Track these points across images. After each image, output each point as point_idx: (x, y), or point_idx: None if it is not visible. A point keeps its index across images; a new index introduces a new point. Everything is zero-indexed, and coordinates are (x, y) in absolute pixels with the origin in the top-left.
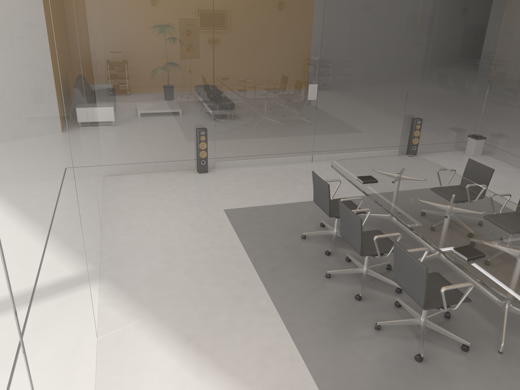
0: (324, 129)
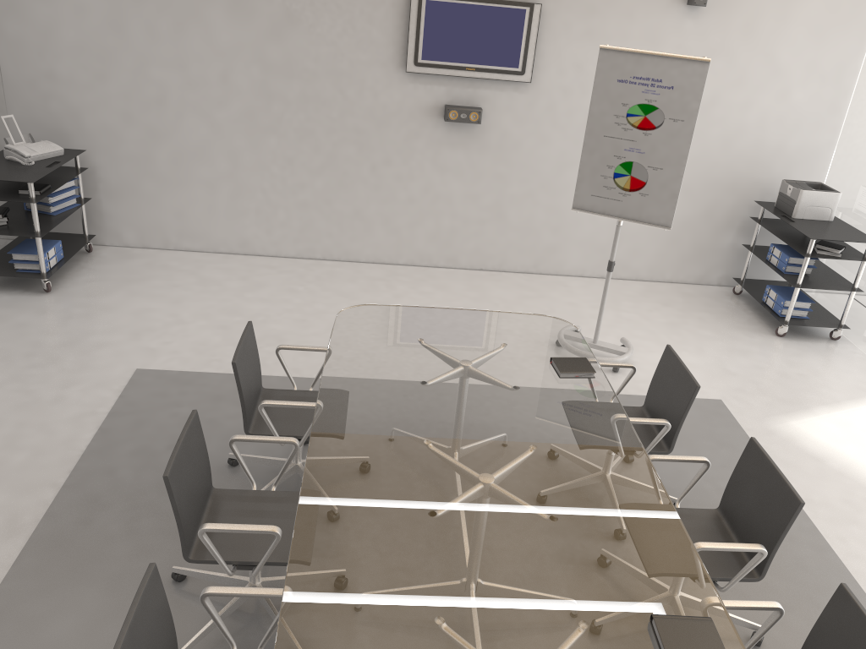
0: None
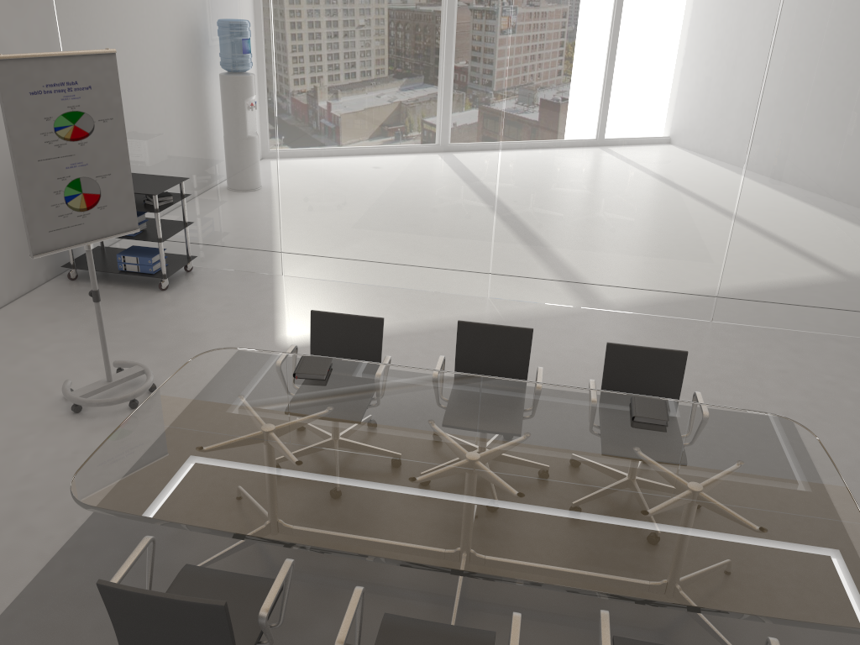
0: None
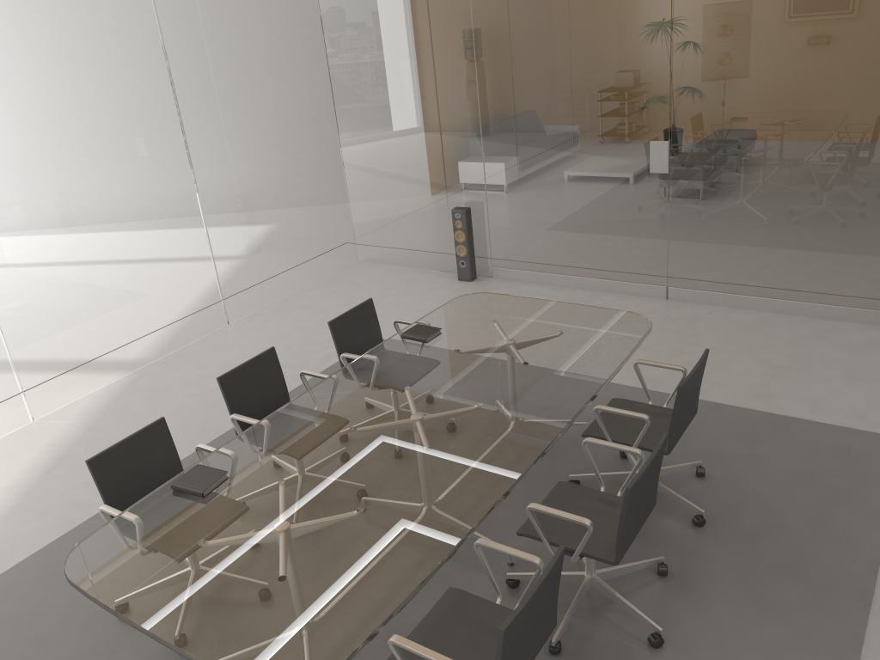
0: (690, 237)
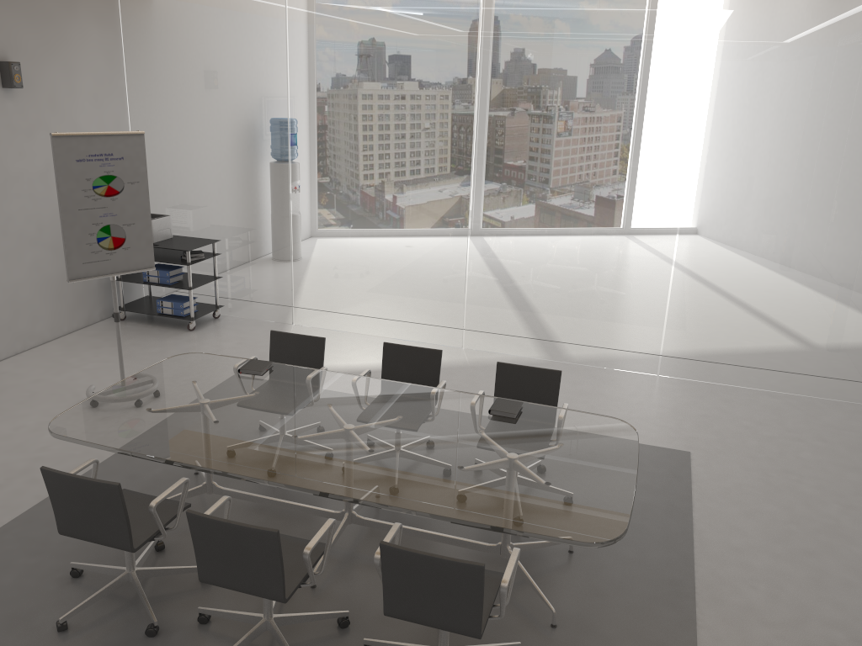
0: None
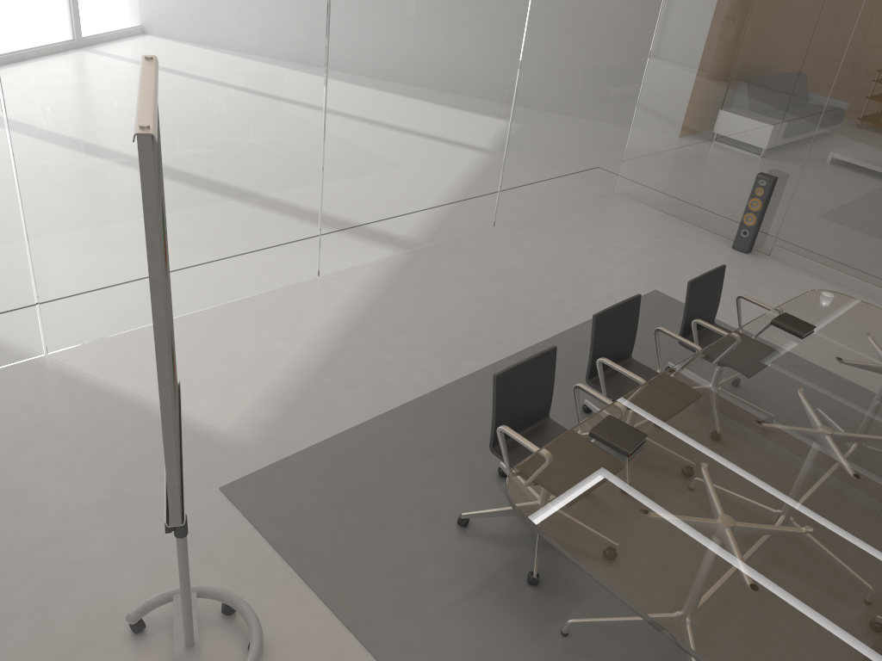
0: None
